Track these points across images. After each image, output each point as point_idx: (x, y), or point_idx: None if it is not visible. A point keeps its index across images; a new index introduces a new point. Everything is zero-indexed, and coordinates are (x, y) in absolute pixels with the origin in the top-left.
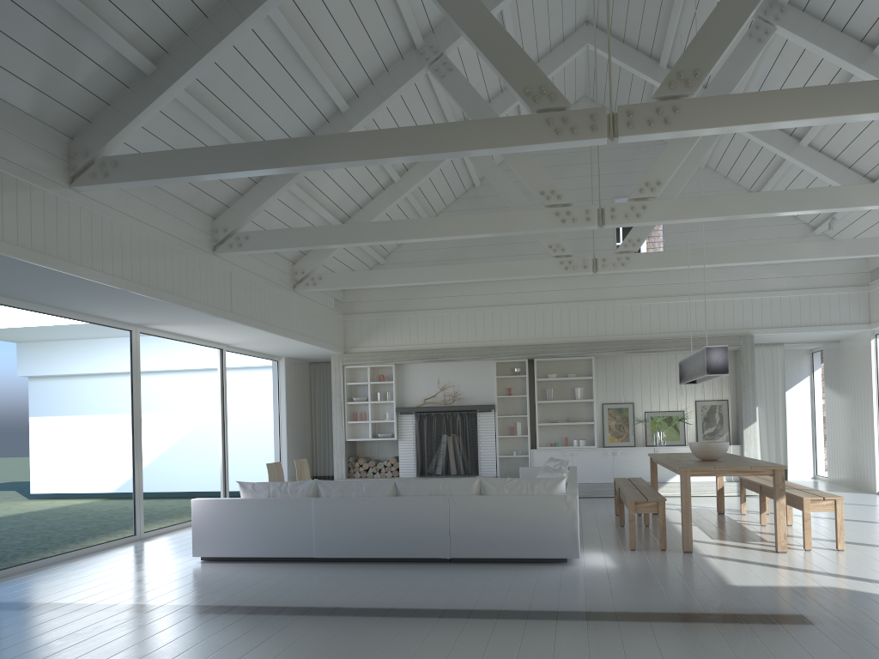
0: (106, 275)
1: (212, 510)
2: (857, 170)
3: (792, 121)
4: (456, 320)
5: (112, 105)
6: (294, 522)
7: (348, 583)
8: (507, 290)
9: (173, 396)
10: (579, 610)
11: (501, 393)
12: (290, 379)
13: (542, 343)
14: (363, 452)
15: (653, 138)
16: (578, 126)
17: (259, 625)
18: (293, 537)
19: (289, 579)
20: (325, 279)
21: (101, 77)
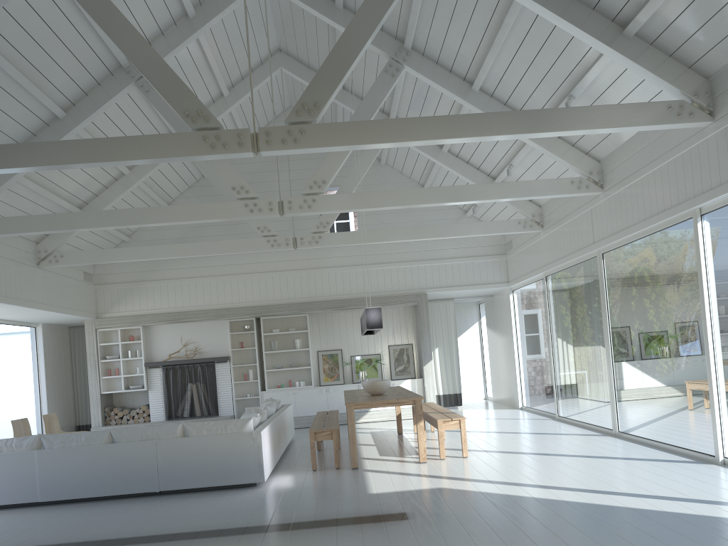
0: None
1: None
2: (483, 171)
3: (387, 143)
4: (194, 287)
5: None
6: (19, 473)
7: (60, 522)
8: (236, 262)
9: None
10: (241, 526)
11: (236, 346)
12: (48, 342)
13: (266, 304)
14: (119, 402)
15: (288, 153)
16: (228, 142)
17: None
18: (19, 486)
19: (8, 524)
20: (67, 256)
21: None
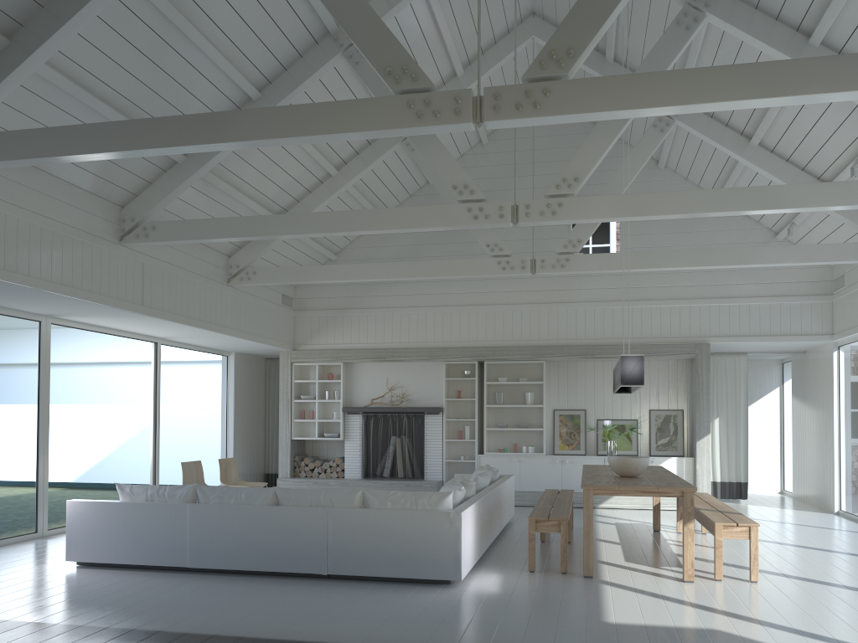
0: None
1: (87, 513)
2: (811, 172)
3: (673, 106)
4: (406, 319)
5: None
6: (168, 529)
7: (200, 599)
8: (459, 290)
9: (135, 388)
10: None
11: (452, 395)
12: (240, 375)
13: (493, 346)
14: (312, 451)
15: (524, 124)
16: (441, 109)
17: None
18: (167, 545)
19: (143, 592)
20: (260, 274)
21: None
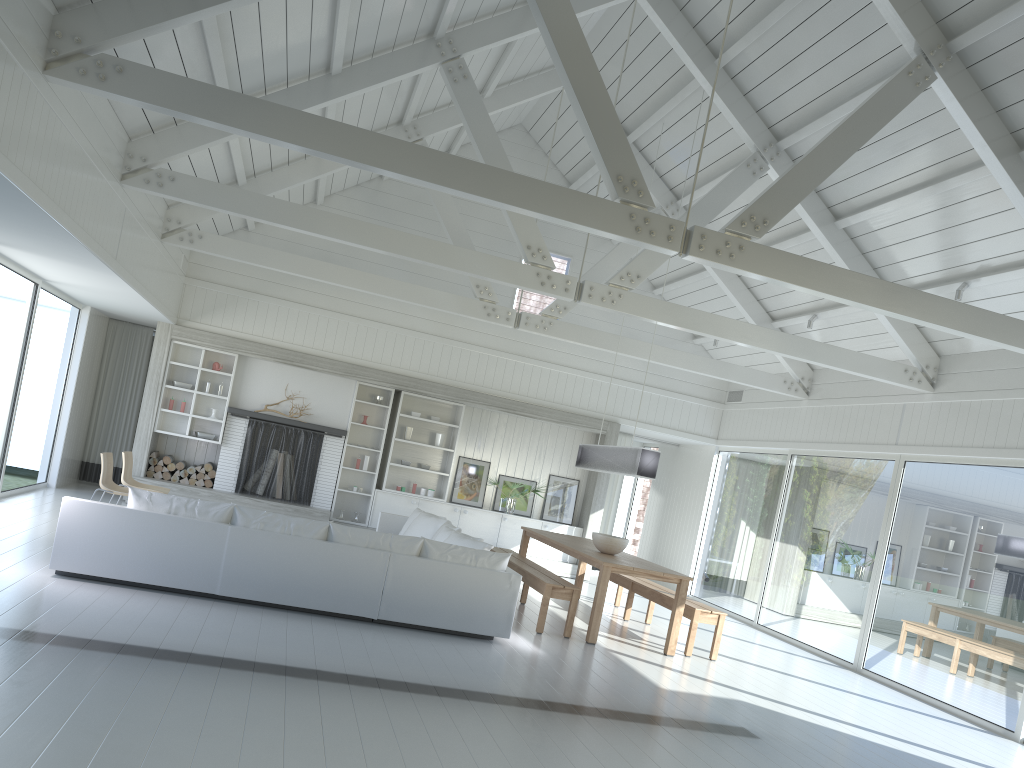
0: (44, 196)
1: (90, 517)
2: (764, 305)
3: (825, 294)
4: (324, 324)
5: None
6: (199, 550)
7: (288, 636)
8: (391, 307)
9: None
10: (562, 702)
11: (353, 418)
12: (89, 336)
13: (416, 377)
14: (166, 448)
15: (713, 266)
16: (656, 231)
17: (254, 685)
18: (194, 567)
19: (211, 621)
20: (208, 240)
21: None
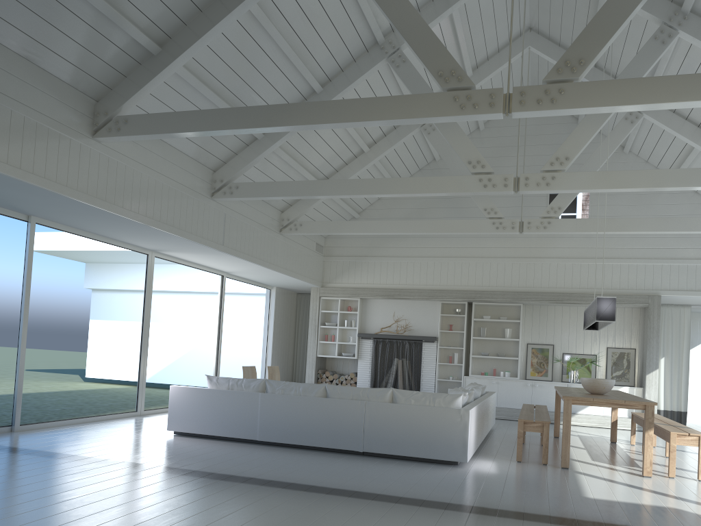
0: (116, 207)
1: (184, 396)
2: None
3: (661, 103)
4: (411, 266)
5: (128, 77)
6: (244, 411)
7: (273, 461)
8: (455, 245)
9: (194, 312)
10: (443, 501)
11: (444, 328)
12: (279, 304)
13: (480, 290)
14: (331, 367)
15: (542, 115)
16: (479, 103)
17: (184, 484)
18: (242, 422)
19: (230, 454)
20: (305, 226)
21: (119, 55)
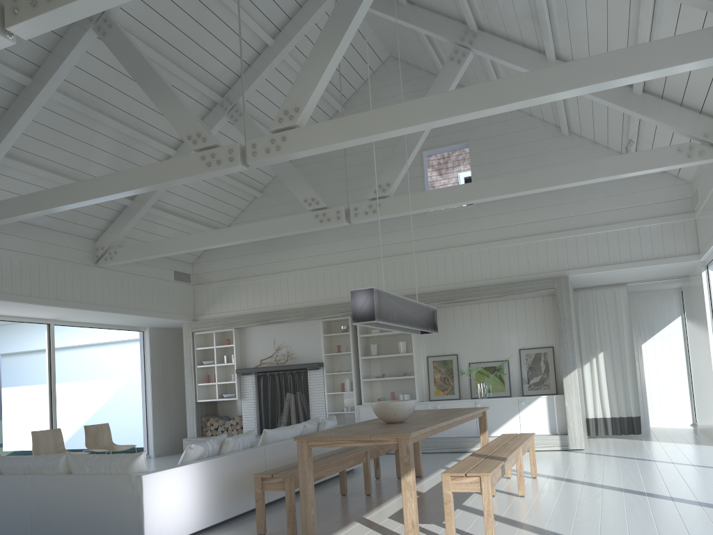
0: None
1: None
2: None
3: None
4: (285, 283)
5: None
6: None
7: None
8: (329, 251)
9: (100, 366)
10: None
11: (335, 350)
12: (158, 347)
13: None
14: (223, 411)
15: (53, 24)
16: None
17: None
18: None
19: None
20: (120, 253)
21: None
